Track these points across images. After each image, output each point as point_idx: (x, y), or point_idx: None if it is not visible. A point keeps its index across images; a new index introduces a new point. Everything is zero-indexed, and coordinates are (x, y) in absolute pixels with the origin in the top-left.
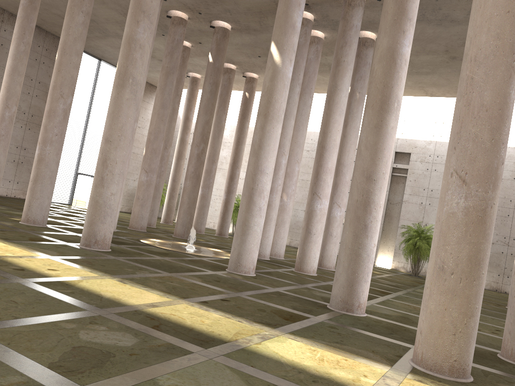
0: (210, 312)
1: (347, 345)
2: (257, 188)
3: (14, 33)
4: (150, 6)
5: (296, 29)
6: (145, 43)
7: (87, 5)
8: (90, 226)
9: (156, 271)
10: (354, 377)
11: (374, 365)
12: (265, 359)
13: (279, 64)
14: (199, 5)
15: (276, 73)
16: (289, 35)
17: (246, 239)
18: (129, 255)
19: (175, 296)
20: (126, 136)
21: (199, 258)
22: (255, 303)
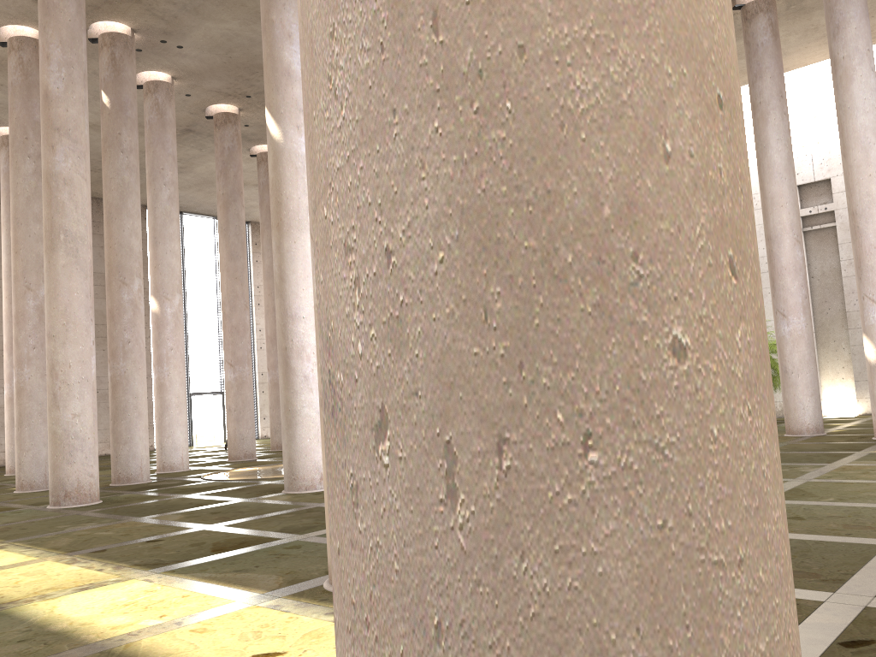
0: (70, 566)
1: (251, 572)
2: (293, 346)
3: (2, 215)
4: (66, 118)
5: (295, 76)
6: (72, 174)
7: (35, 144)
8: (54, 473)
9: (116, 519)
10: (132, 621)
11: (232, 595)
12: (5, 620)
13: (279, 138)
14: (237, 85)
15: (279, 154)
16: (284, 88)
17: (295, 434)
18: (123, 503)
19: (59, 551)
20: (76, 321)
21: (268, 482)
22: (210, 535)
